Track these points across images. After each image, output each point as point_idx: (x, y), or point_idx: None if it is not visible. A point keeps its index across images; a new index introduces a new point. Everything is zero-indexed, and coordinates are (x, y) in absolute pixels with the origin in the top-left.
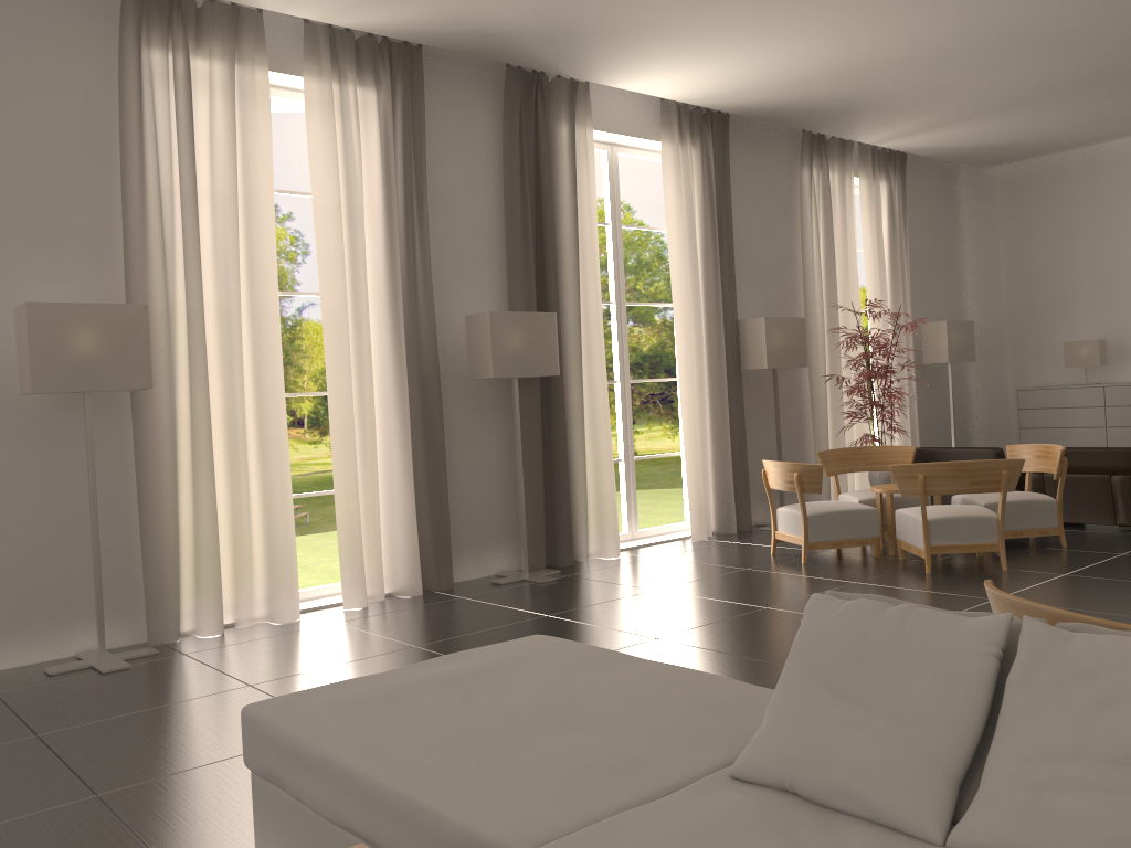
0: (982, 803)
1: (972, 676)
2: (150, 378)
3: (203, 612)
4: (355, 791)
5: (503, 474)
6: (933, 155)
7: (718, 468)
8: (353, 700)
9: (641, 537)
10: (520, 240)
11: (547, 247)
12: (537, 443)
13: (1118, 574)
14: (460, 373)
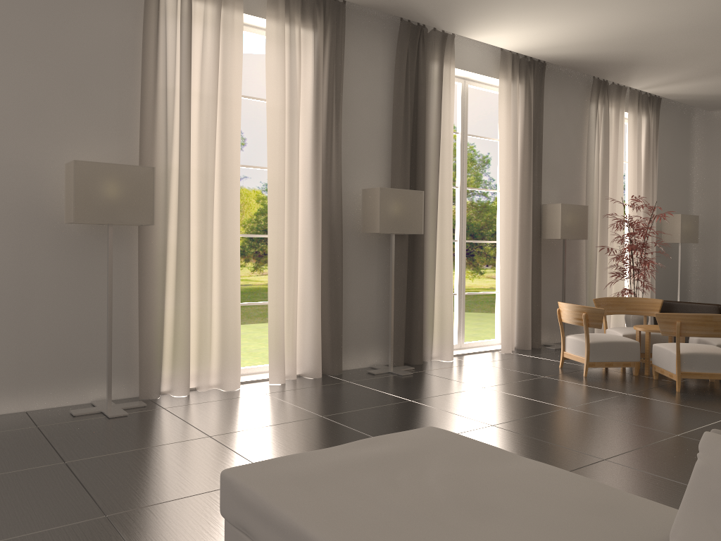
0: None
1: None
2: (153, 217)
3: (177, 379)
4: None
5: (379, 298)
6: (680, 99)
7: (521, 304)
8: (306, 474)
9: (465, 347)
10: (402, 140)
11: (419, 146)
12: (403, 279)
13: None
14: (355, 228)
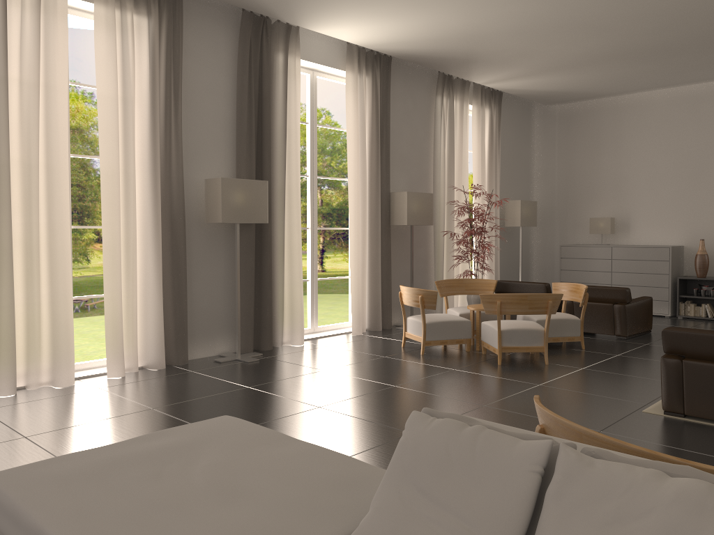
0: None
1: (521, 488)
2: None
3: (1, 379)
4: None
5: (227, 287)
6: (519, 94)
7: (372, 288)
8: (72, 473)
9: (319, 331)
10: (246, 130)
11: (264, 136)
12: (251, 267)
13: (615, 369)
14: (199, 218)
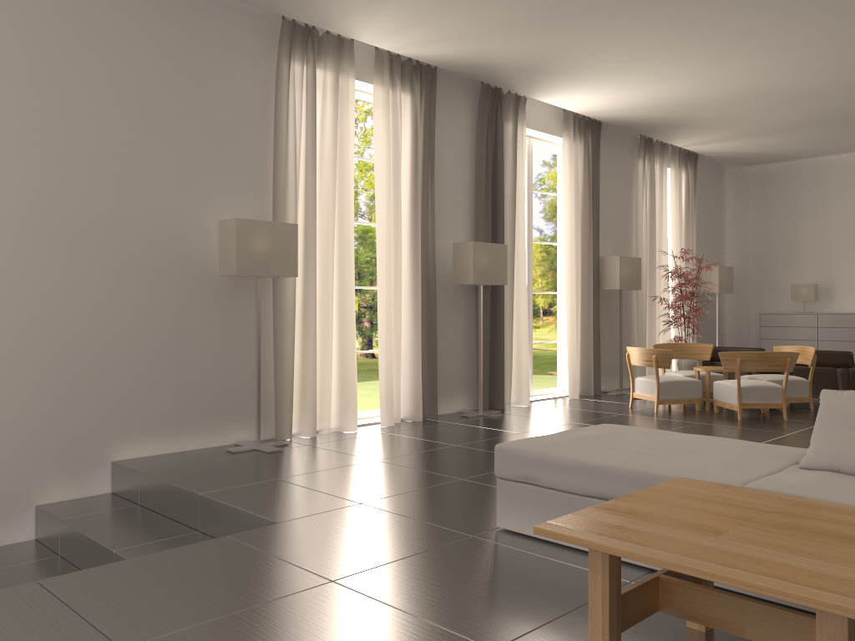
0: None
1: None
2: (296, 270)
3: (307, 421)
4: (604, 475)
5: (465, 347)
6: (715, 156)
7: (584, 352)
8: (557, 443)
9: (533, 395)
10: (484, 196)
11: (499, 202)
12: (487, 328)
13: None
14: (444, 280)
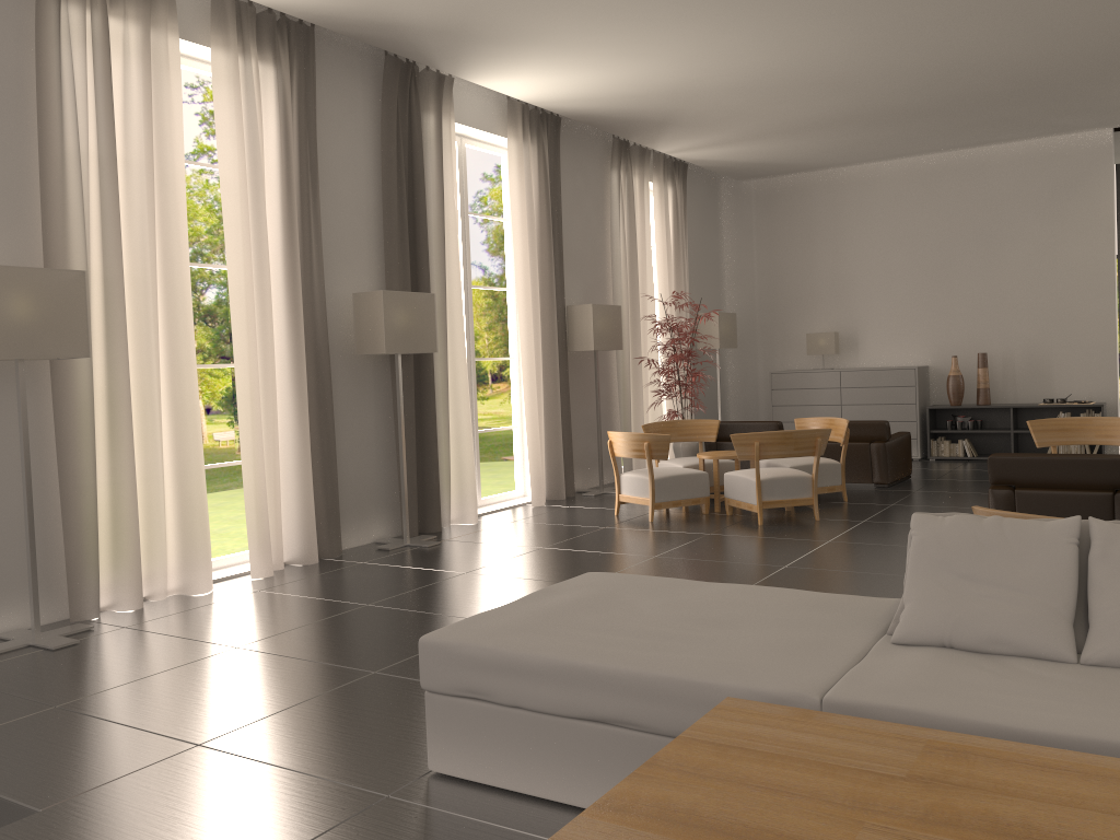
0: (1099, 633)
1: (1064, 557)
2: (88, 346)
3: (125, 586)
4: (600, 684)
5: (379, 446)
6: (709, 166)
7: (550, 440)
8: (521, 624)
9: (483, 504)
10: (397, 222)
11: (420, 231)
12: (411, 416)
13: (902, 519)
14: (343, 349)
